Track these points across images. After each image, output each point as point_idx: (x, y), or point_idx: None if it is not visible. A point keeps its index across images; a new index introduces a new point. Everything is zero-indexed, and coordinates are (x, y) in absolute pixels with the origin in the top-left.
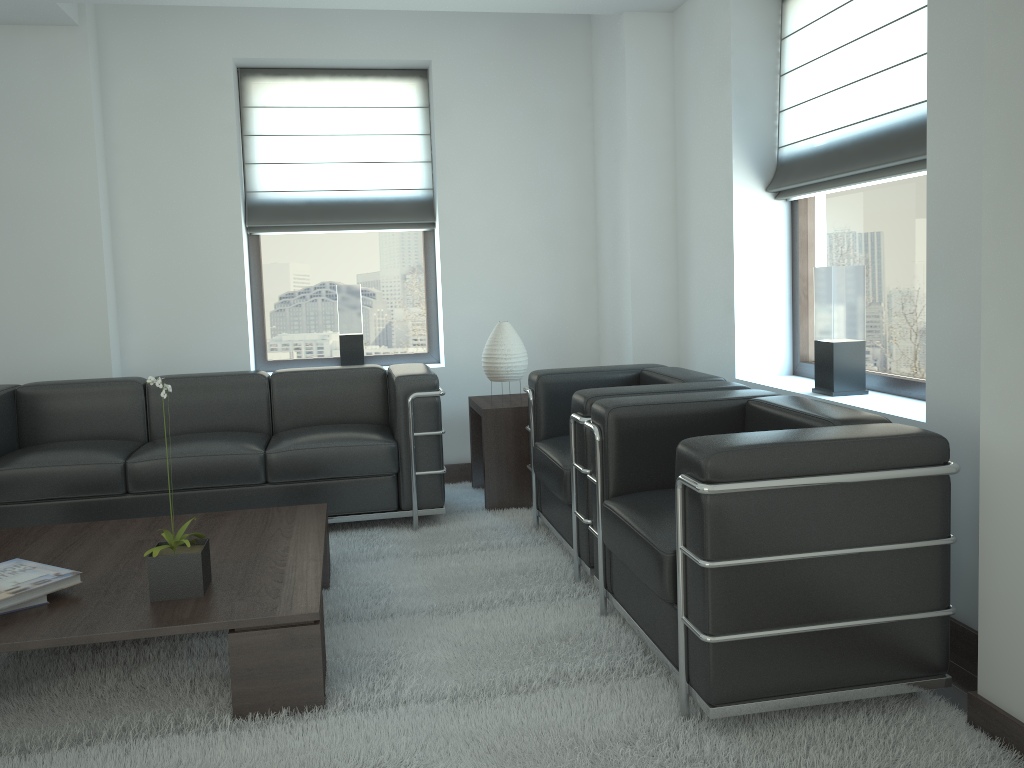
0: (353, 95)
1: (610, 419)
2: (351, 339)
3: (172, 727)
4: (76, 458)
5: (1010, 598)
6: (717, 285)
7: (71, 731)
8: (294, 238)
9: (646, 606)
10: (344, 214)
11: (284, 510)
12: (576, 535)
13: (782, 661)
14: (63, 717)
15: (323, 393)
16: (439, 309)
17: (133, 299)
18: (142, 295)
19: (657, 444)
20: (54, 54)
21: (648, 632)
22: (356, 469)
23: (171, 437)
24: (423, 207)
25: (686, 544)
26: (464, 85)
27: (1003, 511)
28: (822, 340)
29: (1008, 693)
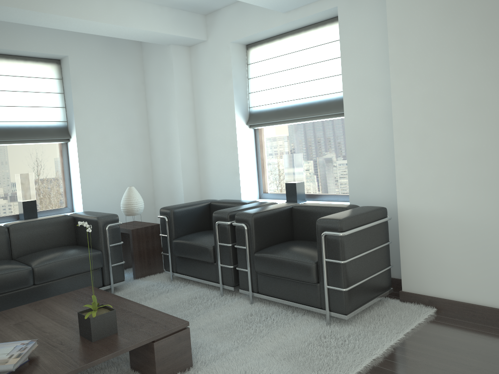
0: (20, 70)
1: (253, 219)
2: (29, 203)
3: None
4: None
5: (414, 256)
6: (227, 164)
7: None
8: None
9: (293, 290)
10: (19, 134)
11: (74, 293)
12: (221, 275)
13: (361, 293)
14: None
15: (41, 232)
16: (74, 183)
17: None
18: None
19: (268, 227)
20: None
21: (294, 300)
22: (83, 268)
23: None
24: (63, 131)
25: (327, 257)
26: (85, 70)
27: (409, 228)
28: (289, 182)
29: (415, 287)
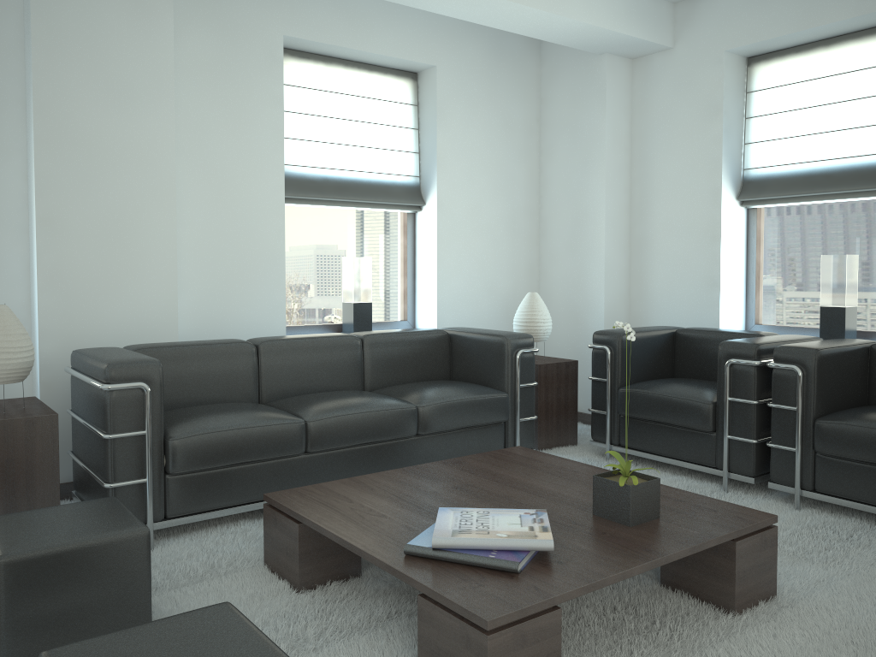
0: (361, 86)
1: (817, 358)
2: (362, 307)
3: (712, 631)
4: (262, 419)
5: None
6: (694, 267)
7: (644, 651)
8: (303, 211)
9: None
10: (355, 192)
11: (501, 453)
12: (727, 454)
13: None
14: (602, 644)
15: (404, 353)
16: (423, 282)
17: (182, 261)
18: (191, 257)
19: (836, 377)
20: (139, 1)
21: None
22: (484, 418)
23: (306, 397)
24: (413, 192)
25: None
26: (458, 91)
27: None
28: (831, 306)
29: None
